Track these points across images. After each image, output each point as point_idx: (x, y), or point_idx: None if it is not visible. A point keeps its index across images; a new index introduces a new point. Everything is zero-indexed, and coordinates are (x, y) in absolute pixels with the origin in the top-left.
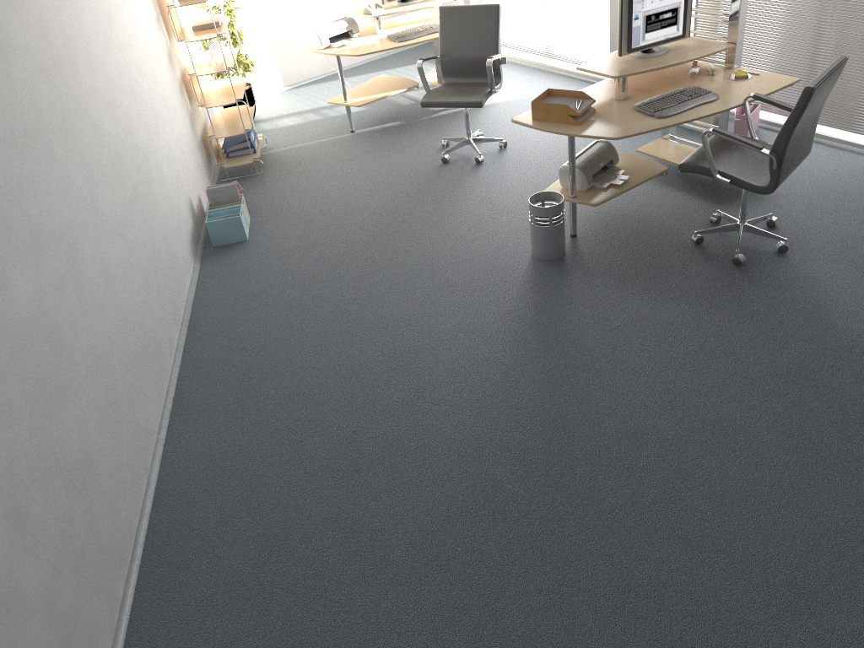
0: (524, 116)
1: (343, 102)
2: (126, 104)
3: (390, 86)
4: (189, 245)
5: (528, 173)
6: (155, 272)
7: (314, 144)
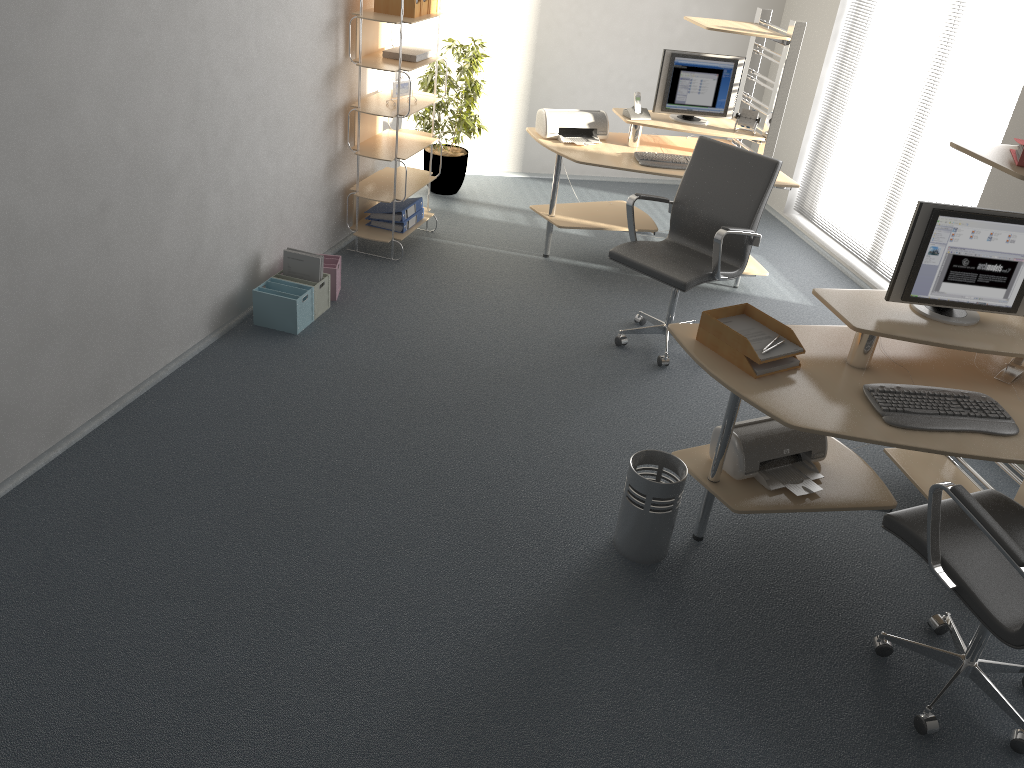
0: (691, 327)
1: (547, 214)
2: (166, 99)
3: (620, 218)
4: (212, 309)
5: (714, 410)
6: (83, 325)
7: (488, 252)
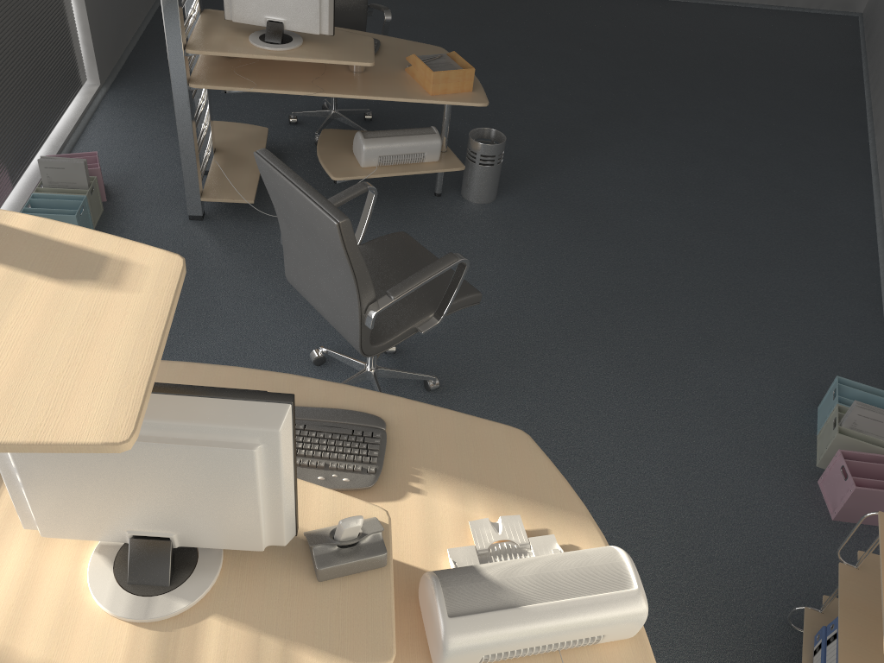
0: (470, 99)
1: None
2: None
3: None
4: None
5: None
6: None
7: None
